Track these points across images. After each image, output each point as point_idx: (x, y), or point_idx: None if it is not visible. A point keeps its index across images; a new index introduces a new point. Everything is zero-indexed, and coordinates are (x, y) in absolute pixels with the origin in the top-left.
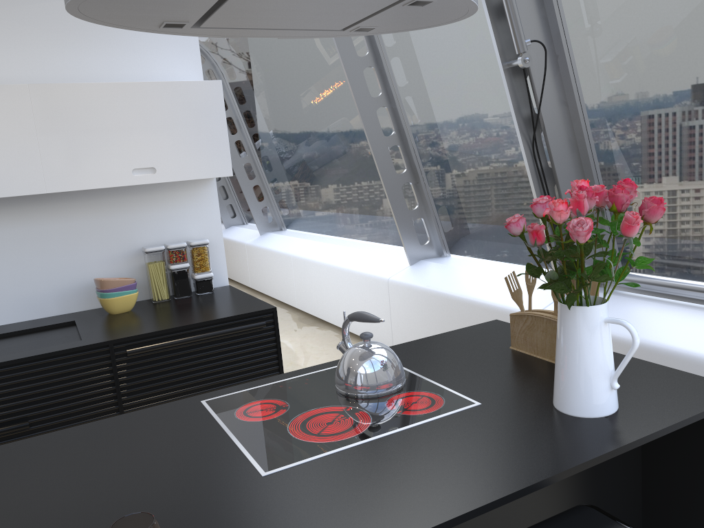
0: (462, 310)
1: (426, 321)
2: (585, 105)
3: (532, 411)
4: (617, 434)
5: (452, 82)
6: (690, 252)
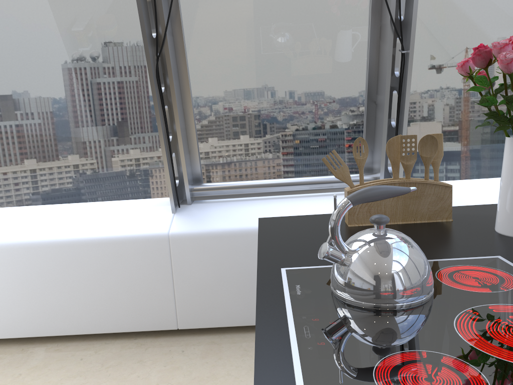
0: (59, 254)
1: None
2: (189, 37)
3: None
4: None
5: None
6: (269, 159)
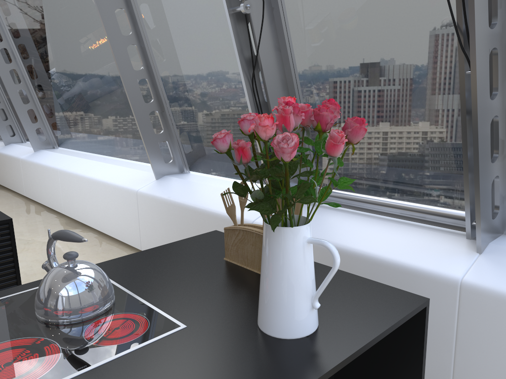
0: (195, 217)
1: (167, 226)
2: (294, 51)
3: (237, 333)
4: (317, 358)
5: (189, 27)
6: (368, 173)
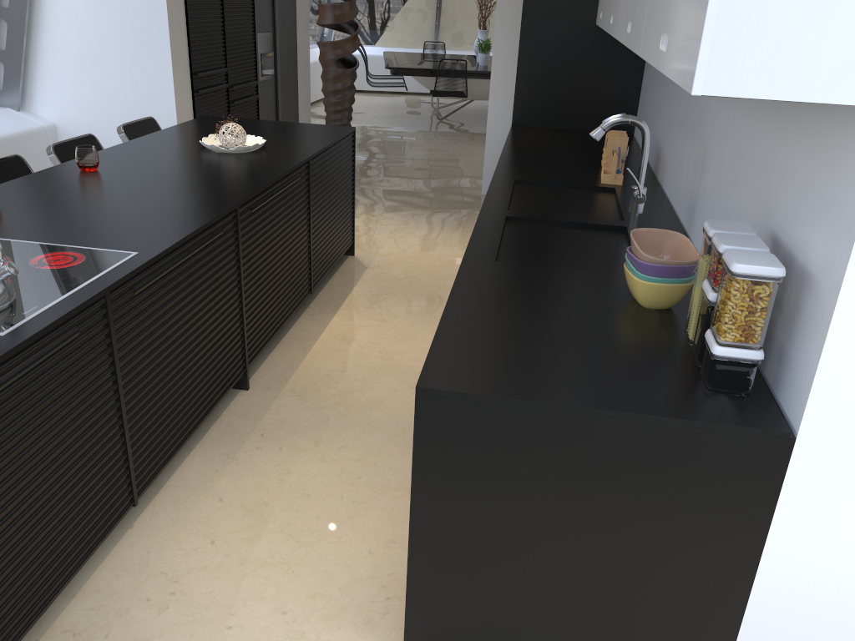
0: None
1: None
2: None
3: None
4: None
5: None
6: None
